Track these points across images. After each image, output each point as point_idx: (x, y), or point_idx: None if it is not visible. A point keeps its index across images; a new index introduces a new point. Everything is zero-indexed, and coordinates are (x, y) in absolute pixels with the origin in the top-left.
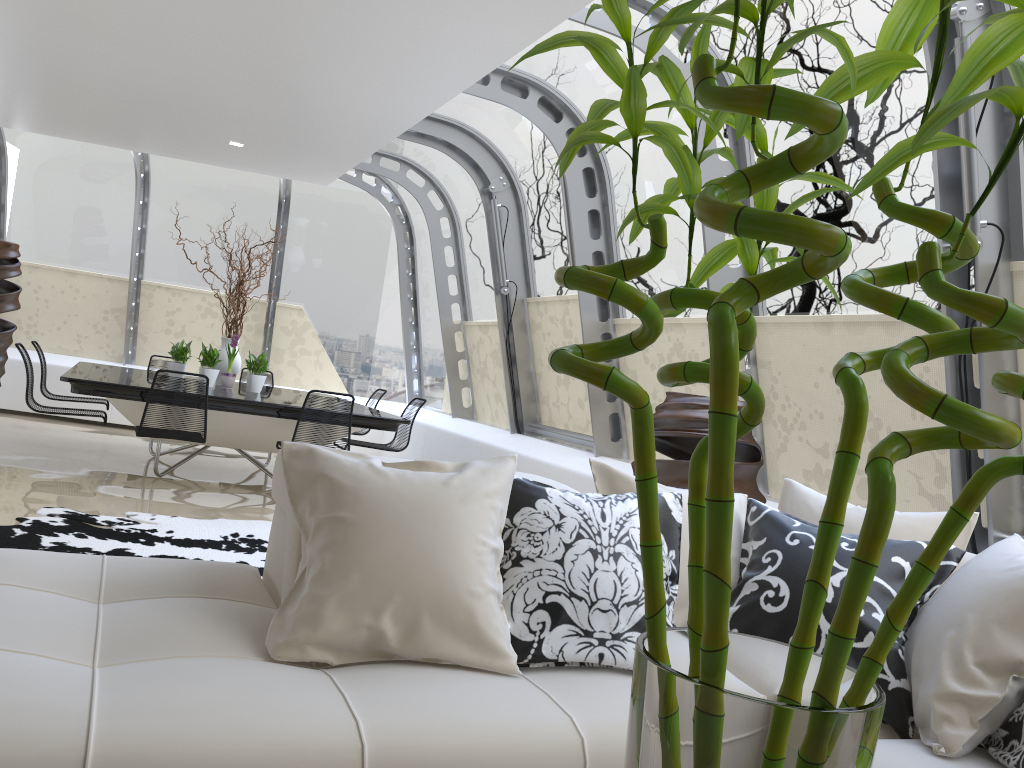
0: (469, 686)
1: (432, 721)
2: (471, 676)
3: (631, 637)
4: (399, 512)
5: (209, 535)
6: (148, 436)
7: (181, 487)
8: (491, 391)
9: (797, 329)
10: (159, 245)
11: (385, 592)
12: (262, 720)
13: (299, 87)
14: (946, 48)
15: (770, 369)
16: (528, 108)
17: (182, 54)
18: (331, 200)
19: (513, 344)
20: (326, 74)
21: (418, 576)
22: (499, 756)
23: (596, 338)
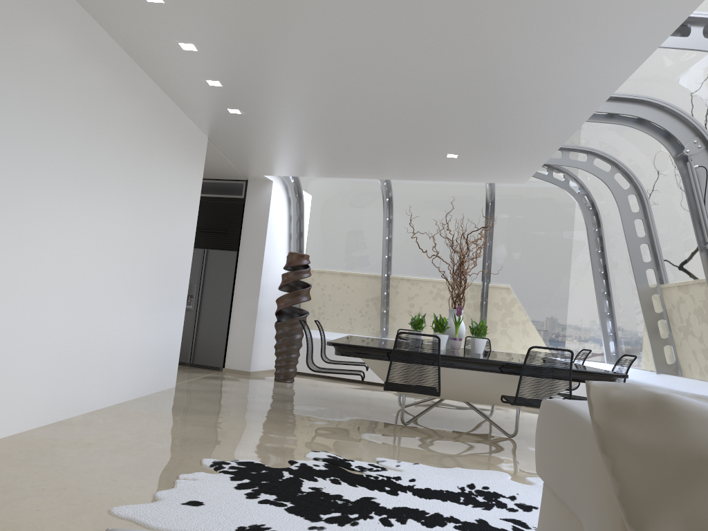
0: None
1: None
2: None
3: None
4: None
5: (447, 485)
6: (392, 390)
7: (422, 435)
8: (697, 347)
9: None
10: (401, 249)
11: None
12: None
13: (503, 79)
14: None
15: None
16: None
17: (406, 70)
18: (527, 198)
19: None
20: (527, 55)
21: None
22: None
23: None
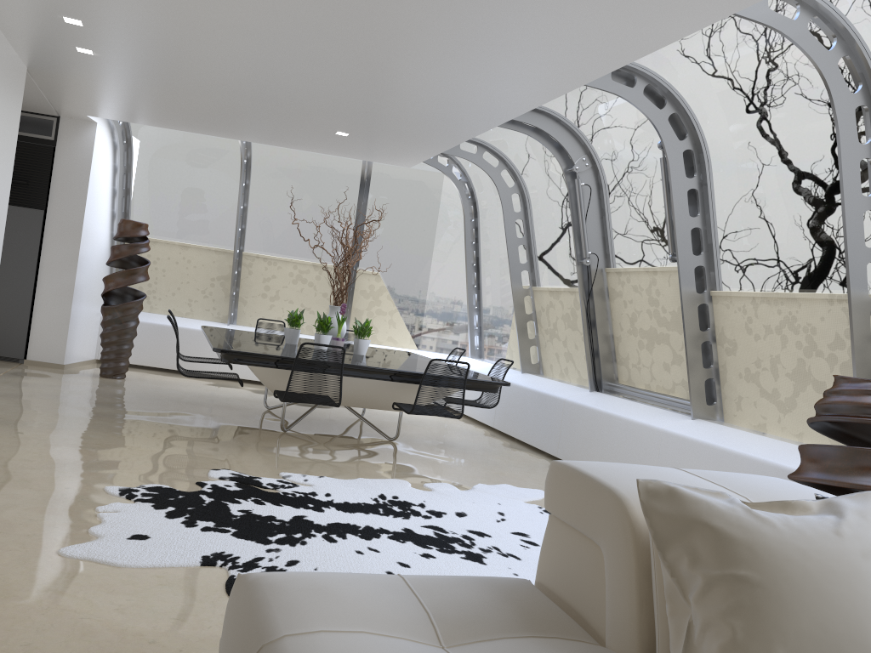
0: None
1: None
2: None
3: None
4: (807, 571)
5: (361, 498)
6: (291, 401)
7: (307, 443)
8: (561, 350)
9: None
10: (258, 221)
11: None
12: None
13: (426, 83)
14: None
15: None
16: (635, 96)
17: (326, 57)
18: (406, 179)
19: (592, 310)
20: (458, 71)
21: (848, 651)
22: None
23: (694, 309)
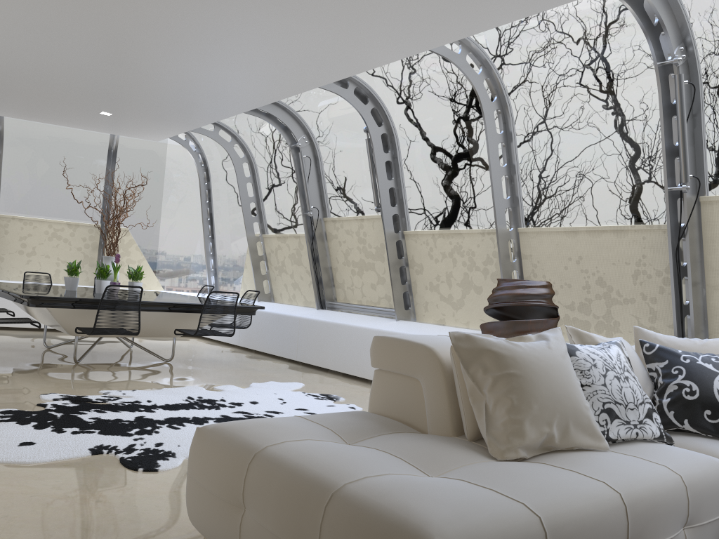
0: (607, 458)
1: (626, 477)
2: (596, 453)
3: (646, 421)
4: (541, 366)
5: (176, 400)
6: (98, 334)
7: (102, 369)
8: (289, 281)
9: (552, 235)
10: (12, 186)
11: (551, 412)
12: (573, 488)
13: (196, 79)
14: (666, 79)
15: (531, 259)
16: (349, 95)
17: (118, 55)
18: (148, 150)
19: (315, 249)
20: (226, 72)
21: (563, 401)
22: (661, 490)
23: (393, 244)
